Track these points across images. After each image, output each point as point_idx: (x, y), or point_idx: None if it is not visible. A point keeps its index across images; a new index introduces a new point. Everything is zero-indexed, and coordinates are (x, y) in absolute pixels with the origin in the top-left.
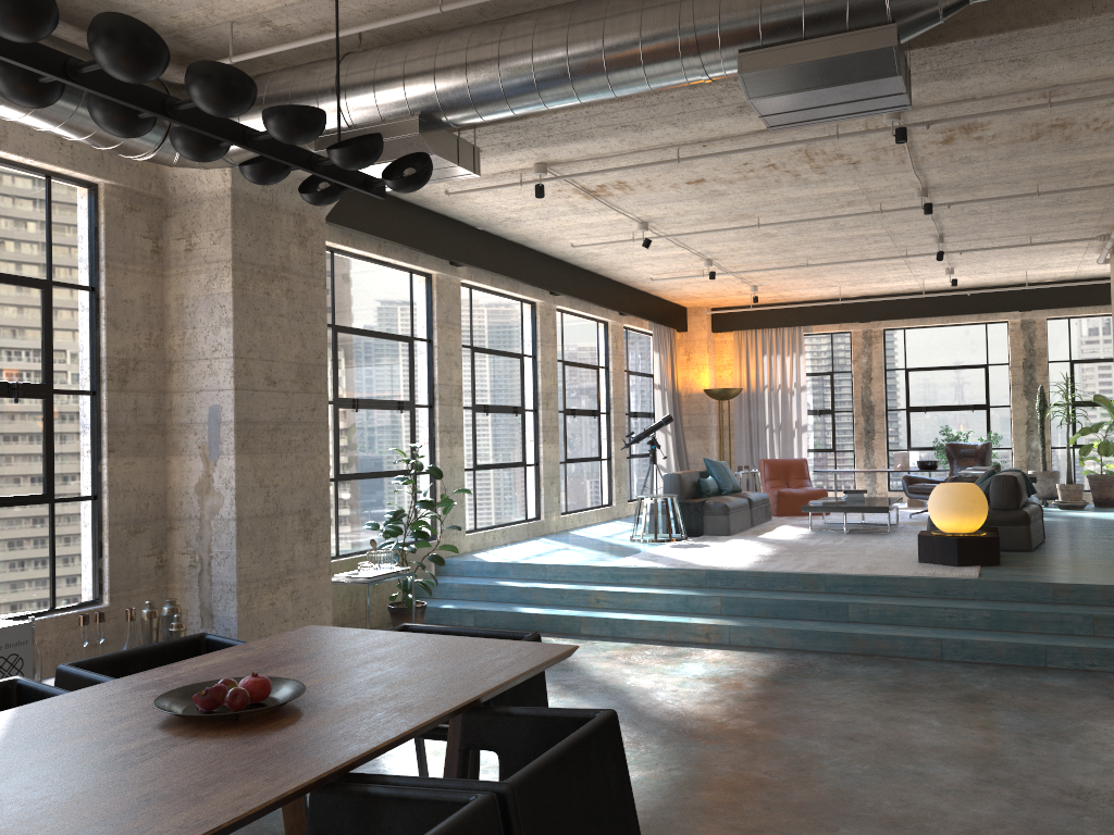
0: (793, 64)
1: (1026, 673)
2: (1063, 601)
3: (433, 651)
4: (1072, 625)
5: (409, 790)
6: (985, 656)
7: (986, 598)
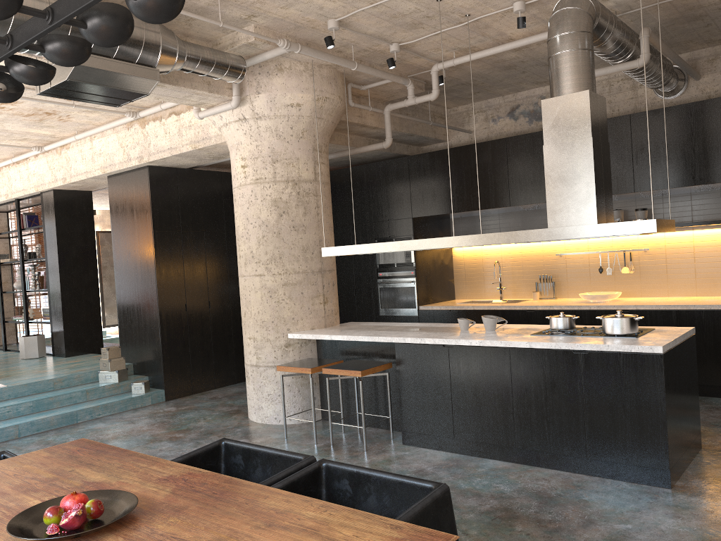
0: (109, 71)
1: (75, 428)
2: (59, 388)
3: (16, 471)
4: (76, 398)
5: (291, 477)
6: (45, 427)
7: (16, 396)
